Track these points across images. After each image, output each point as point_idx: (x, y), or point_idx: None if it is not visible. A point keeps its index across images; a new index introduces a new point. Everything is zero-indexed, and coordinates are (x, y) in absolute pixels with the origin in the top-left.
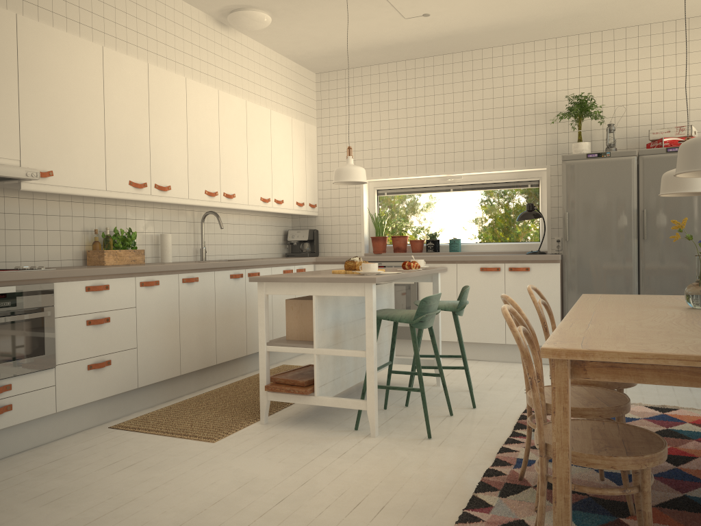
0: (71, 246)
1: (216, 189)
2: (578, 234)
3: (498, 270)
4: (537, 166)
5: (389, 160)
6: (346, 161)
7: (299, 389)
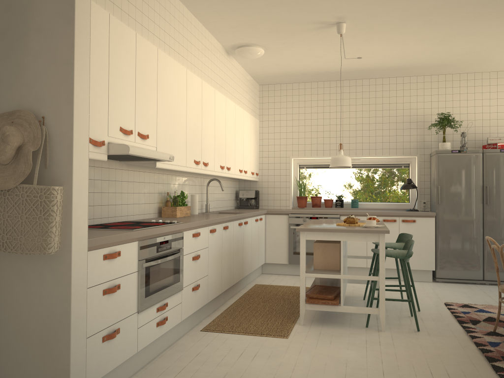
0: (153, 204)
1: (224, 164)
2: (446, 200)
3: (395, 221)
4: (410, 154)
5: (311, 146)
6: (339, 153)
7: (332, 301)
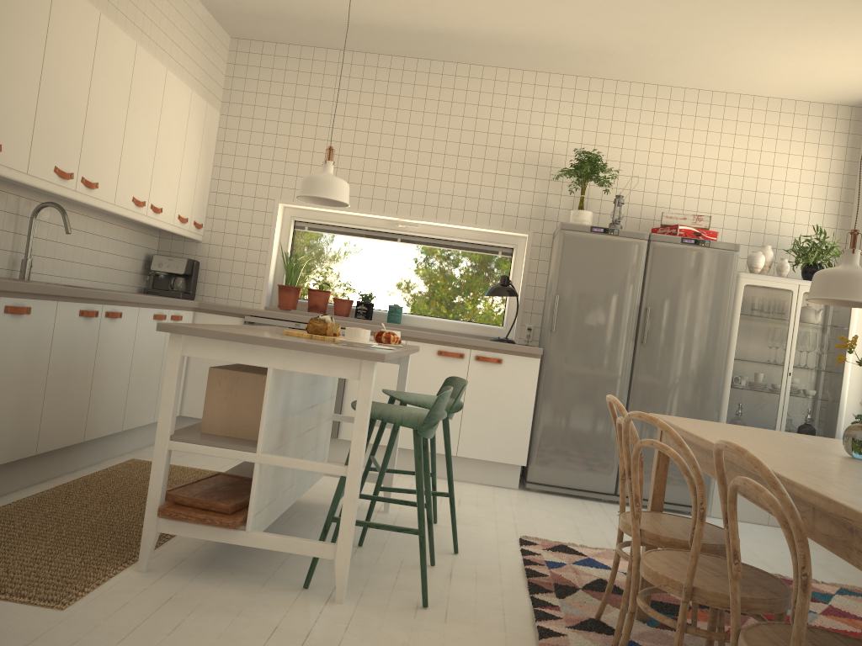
0: None
1: (72, 169)
2: (567, 325)
3: (461, 358)
4: (517, 229)
5: None
6: (323, 168)
7: (223, 518)
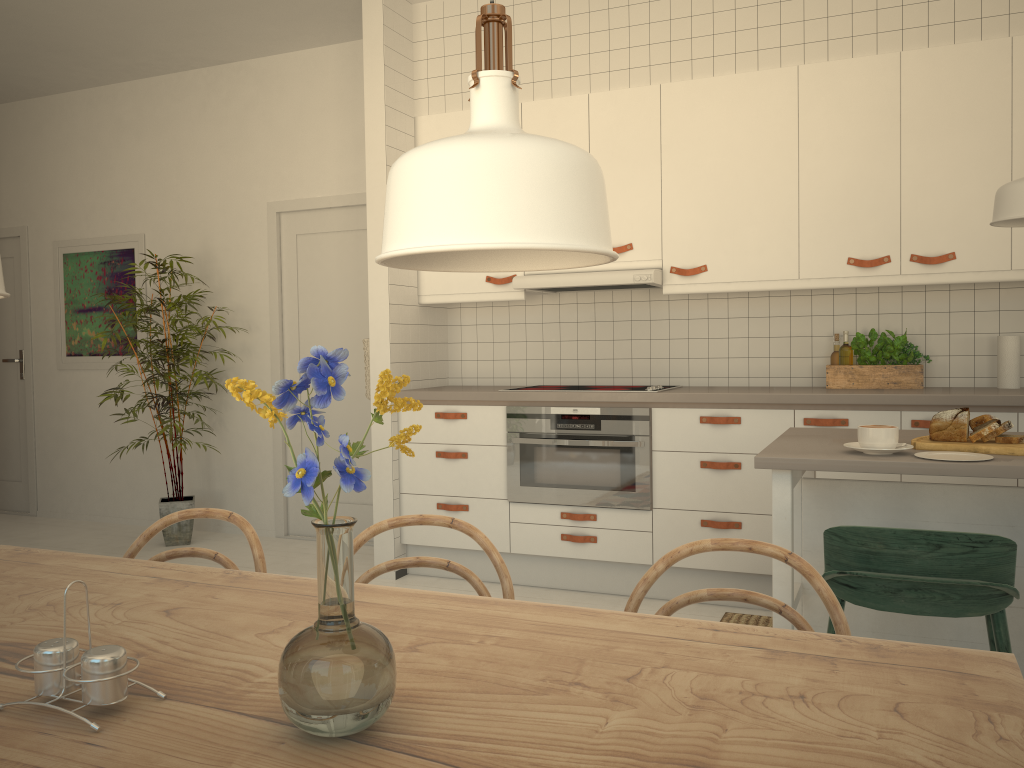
0: (808, 359)
1: None
2: None
3: None
4: None
5: None
6: None
7: None
